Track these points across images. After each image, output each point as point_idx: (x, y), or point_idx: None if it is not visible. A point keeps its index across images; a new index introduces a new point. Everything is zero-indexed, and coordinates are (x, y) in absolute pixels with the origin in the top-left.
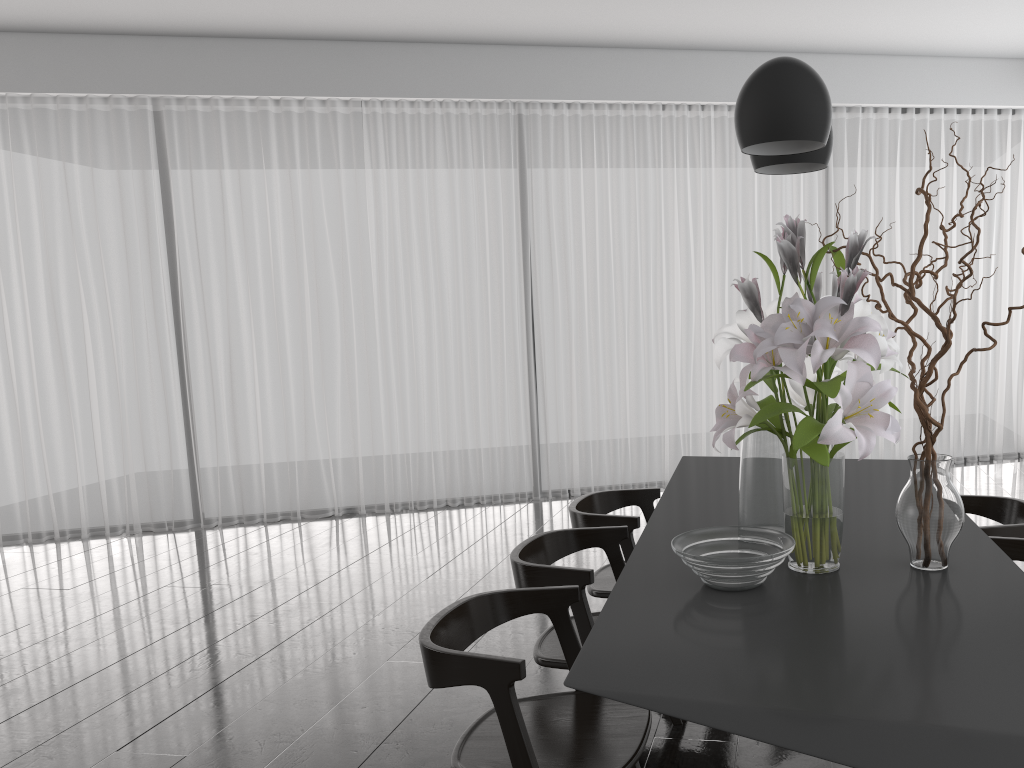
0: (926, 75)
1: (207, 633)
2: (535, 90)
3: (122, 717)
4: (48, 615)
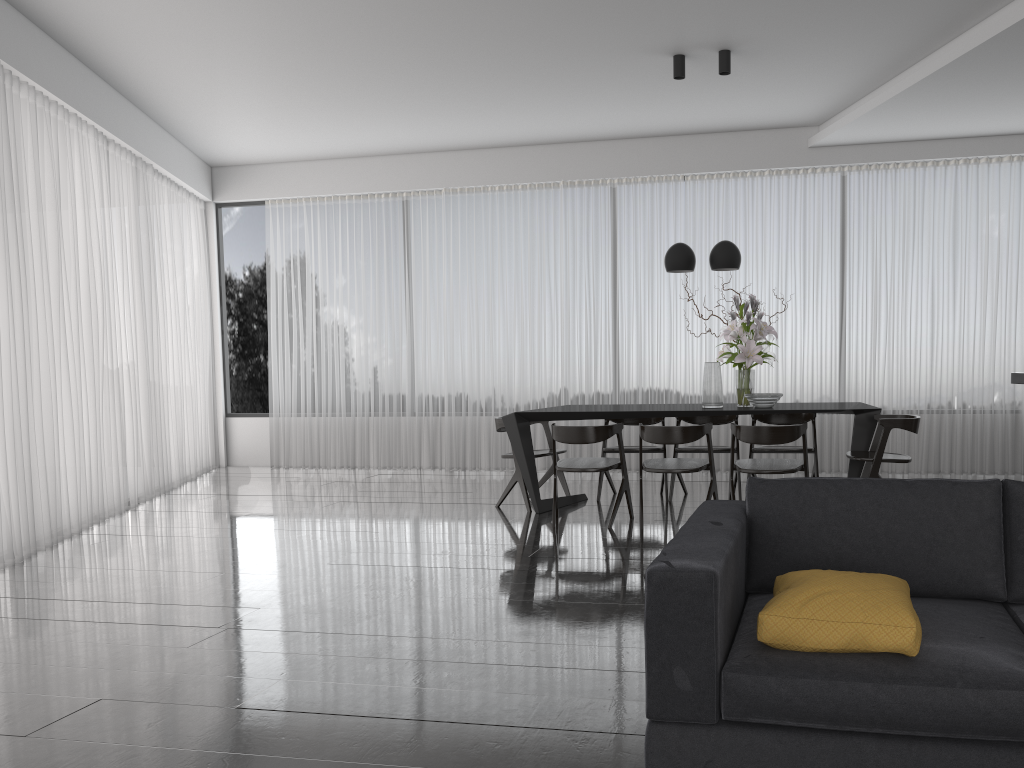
0: (175, 153)
1: (415, 603)
2: (18, 60)
3: (595, 595)
4: (249, 679)
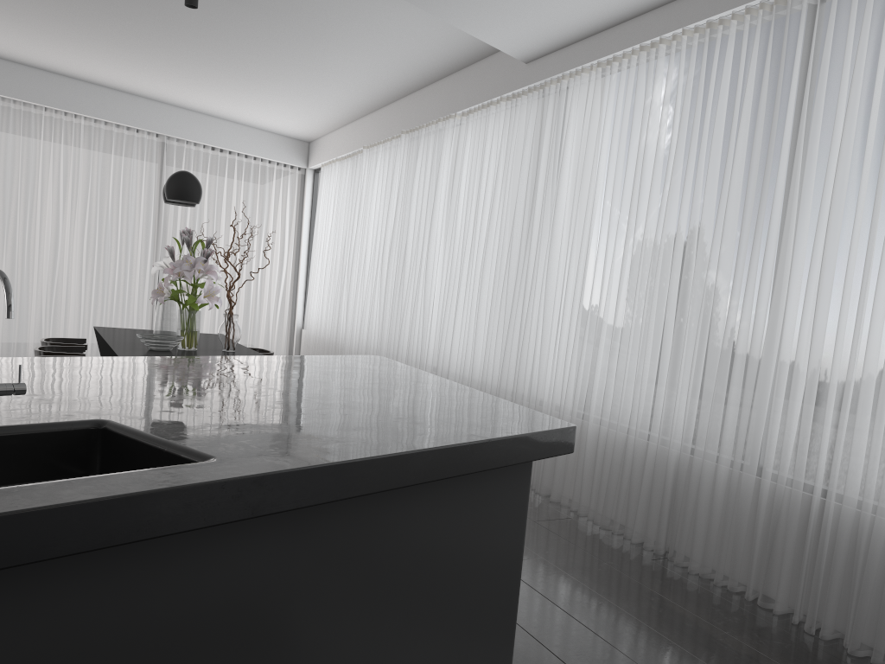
0: (228, 131)
1: None
2: None
3: None
4: None
